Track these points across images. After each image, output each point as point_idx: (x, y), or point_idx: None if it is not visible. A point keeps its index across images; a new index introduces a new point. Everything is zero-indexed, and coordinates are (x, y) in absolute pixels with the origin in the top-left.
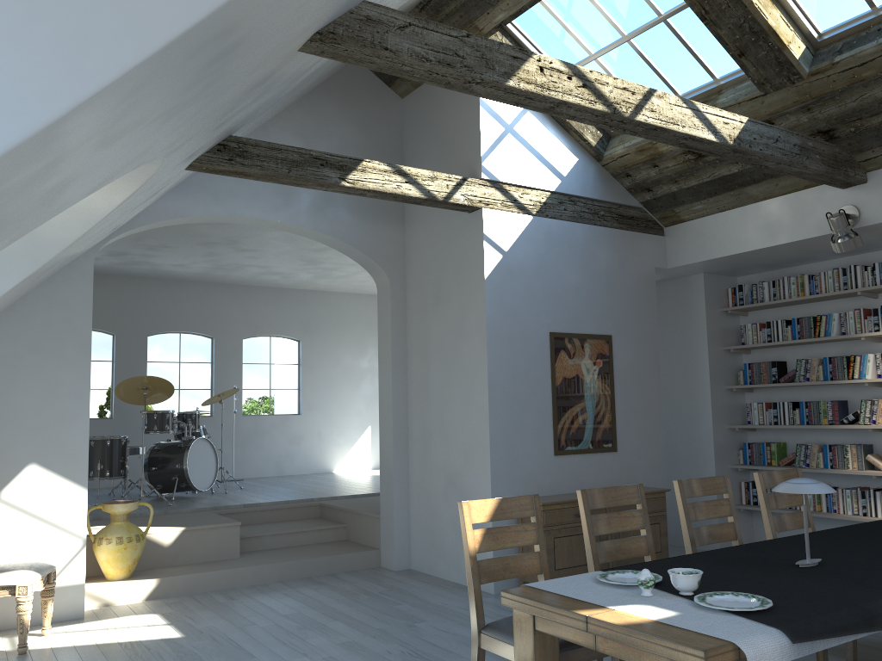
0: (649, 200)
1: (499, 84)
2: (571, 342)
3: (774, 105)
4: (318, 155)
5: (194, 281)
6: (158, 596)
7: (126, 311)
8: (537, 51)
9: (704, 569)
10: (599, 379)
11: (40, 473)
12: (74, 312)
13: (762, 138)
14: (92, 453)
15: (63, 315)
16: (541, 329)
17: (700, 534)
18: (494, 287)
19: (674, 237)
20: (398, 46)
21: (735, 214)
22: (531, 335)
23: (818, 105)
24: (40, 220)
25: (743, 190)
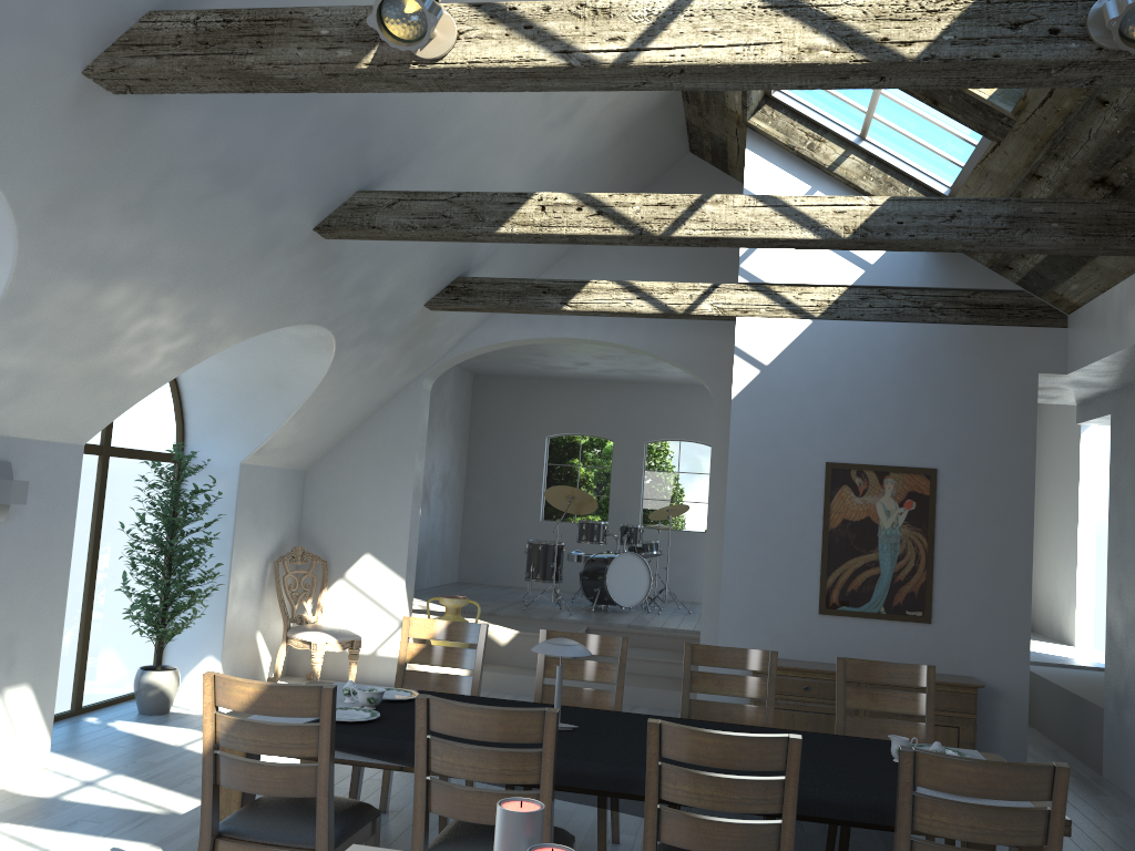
0: (1022, 281)
1: (490, 234)
2: (861, 476)
3: (1019, 154)
4: (540, 283)
5: (695, 385)
6: None
7: (624, 417)
8: (822, 116)
9: None
10: (906, 525)
11: (372, 562)
12: (404, 431)
13: (917, 219)
14: (528, 555)
15: (396, 433)
16: (812, 458)
17: (709, 710)
18: (745, 408)
19: (1073, 328)
20: (384, 222)
21: (1111, 296)
22: (796, 465)
23: (1060, 149)
24: (142, 389)
25: (1097, 263)
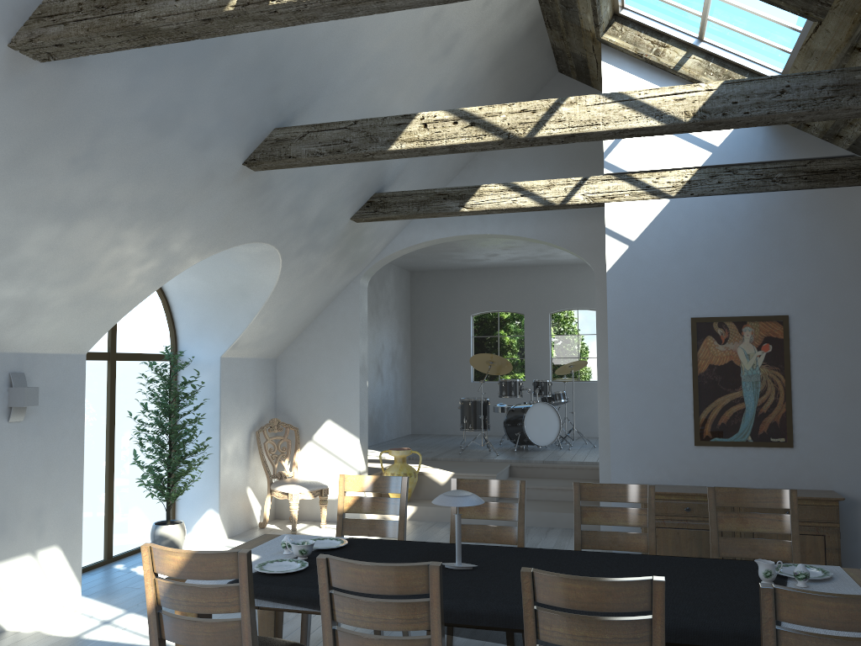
0: (852, 146)
1: (383, 152)
2: (722, 327)
3: (840, 30)
4: (441, 191)
5: (585, 264)
6: (417, 519)
7: (531, 294)
8: (664, 25)
9: (393, 551)
10: (765, 365)
11: (332, 426)
12: (348, 320)
13: (750, 97)
14: (461, 410)
15: (342, 323)
16: (679, 315)
17: (598, 538)
18: (618, 279)
19: None
20: (298, 151)
21: None
22: (665, 322)
23: None
24: (124, 306)
25: None
